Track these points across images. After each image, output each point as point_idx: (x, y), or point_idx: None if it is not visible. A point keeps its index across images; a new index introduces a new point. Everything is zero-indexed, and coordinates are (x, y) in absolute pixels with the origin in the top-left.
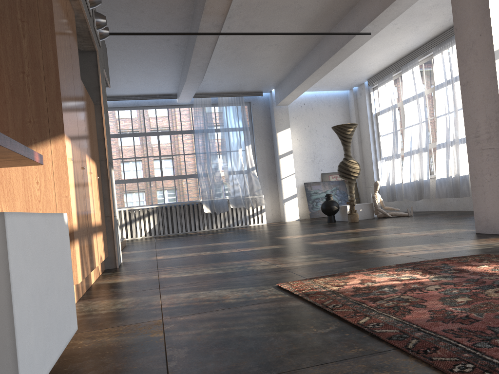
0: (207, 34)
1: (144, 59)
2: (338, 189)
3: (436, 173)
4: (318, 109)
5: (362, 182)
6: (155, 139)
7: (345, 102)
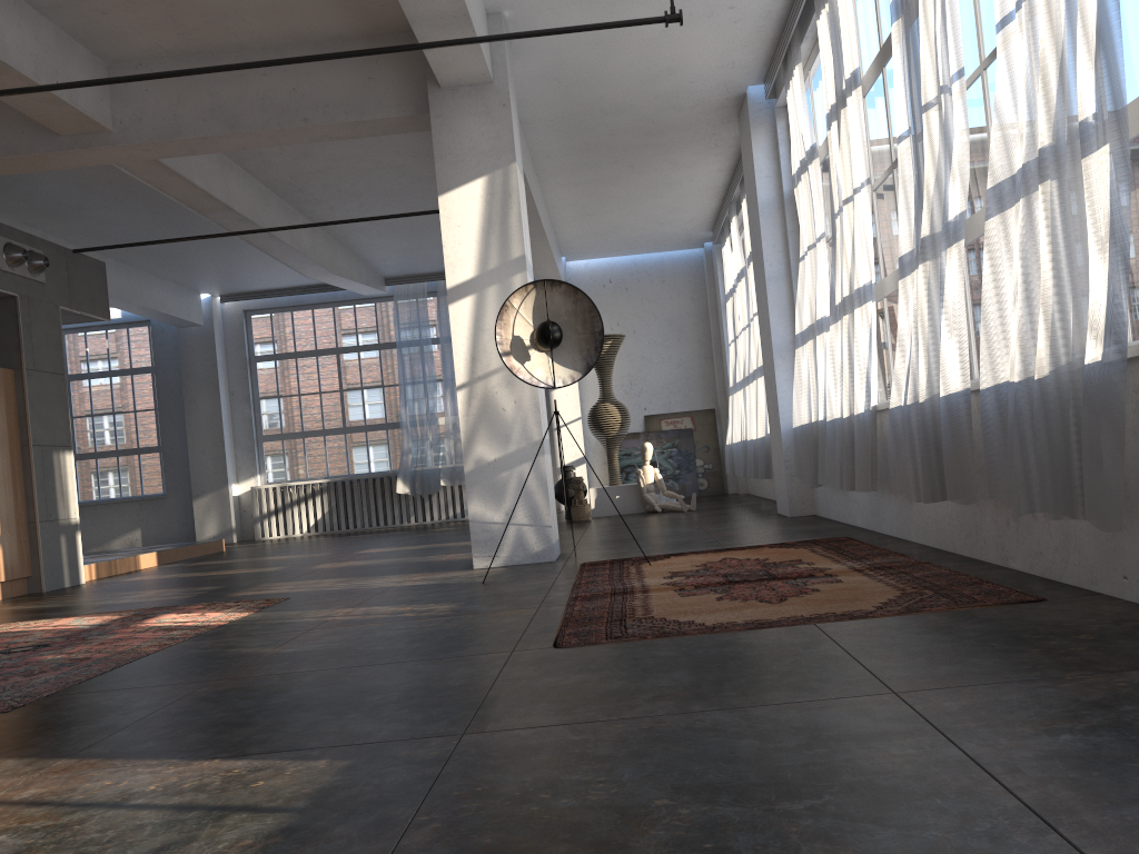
0: (224, 235)
1: (239, 245)
2: (676, 447)
3: (749, 429)
4: (640, 289)
5: (722, 432)
6: (331, 361)
7: (698, 271)
